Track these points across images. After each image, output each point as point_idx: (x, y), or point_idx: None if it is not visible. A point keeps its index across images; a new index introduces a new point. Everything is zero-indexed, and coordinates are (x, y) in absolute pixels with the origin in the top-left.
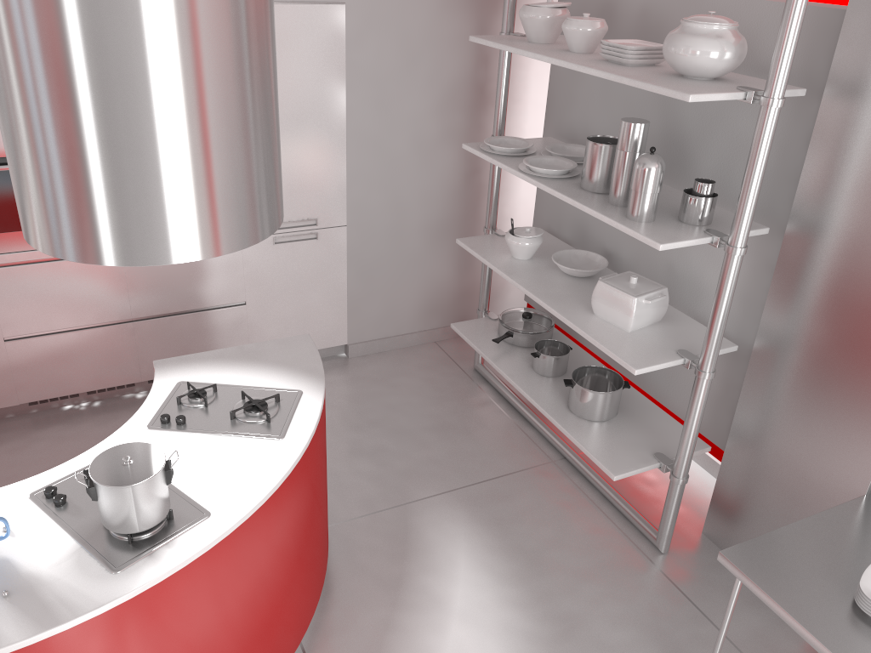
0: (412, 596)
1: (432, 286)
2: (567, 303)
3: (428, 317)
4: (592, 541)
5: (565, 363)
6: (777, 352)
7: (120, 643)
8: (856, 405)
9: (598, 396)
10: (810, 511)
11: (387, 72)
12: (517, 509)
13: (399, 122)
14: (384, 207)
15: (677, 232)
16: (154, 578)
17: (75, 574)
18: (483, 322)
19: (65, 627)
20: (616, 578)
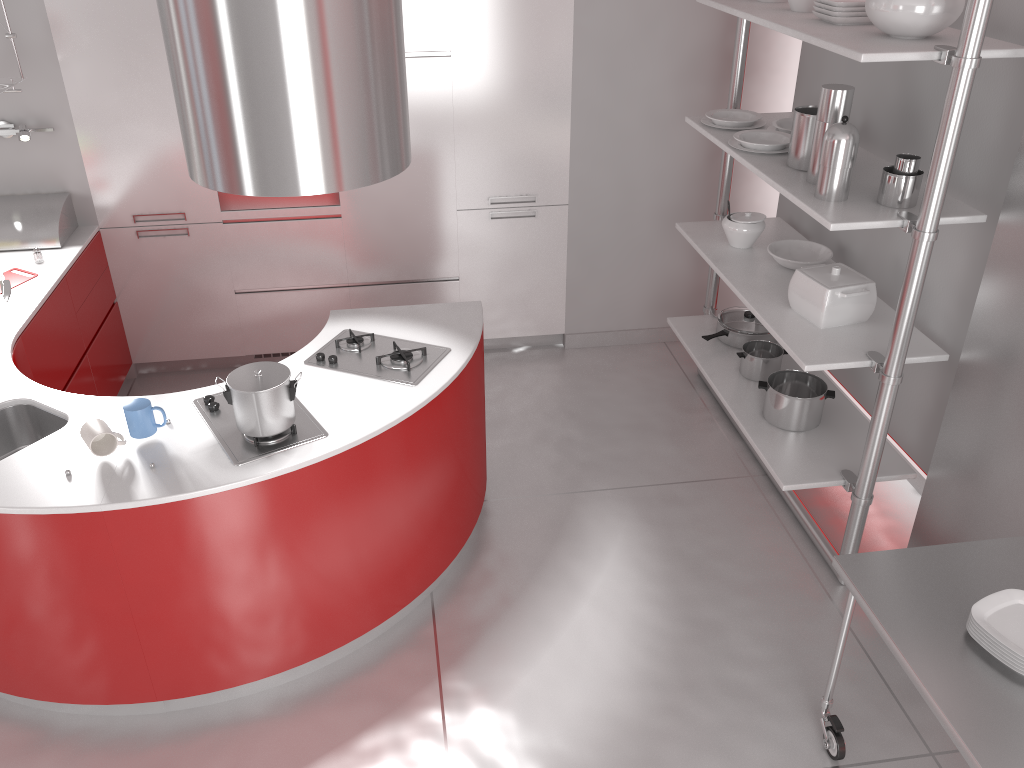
0: (550, 575)
1: (663, 280)
2: (765, 295)
3: (657, 314)
4: (763, 559)
5: (774, 367)
6: (981, 362)
7: (234, 524)
8: None
9: (790, 402)
10: None
11: (619, 38)
12: (691, 516)
13: (631, 93)
14: (610, 187)
15: (862, 213)
16: (264, 474)
17: (206, 461)
18: (704, 320)
19: (187, 496)
20: (775, 598)
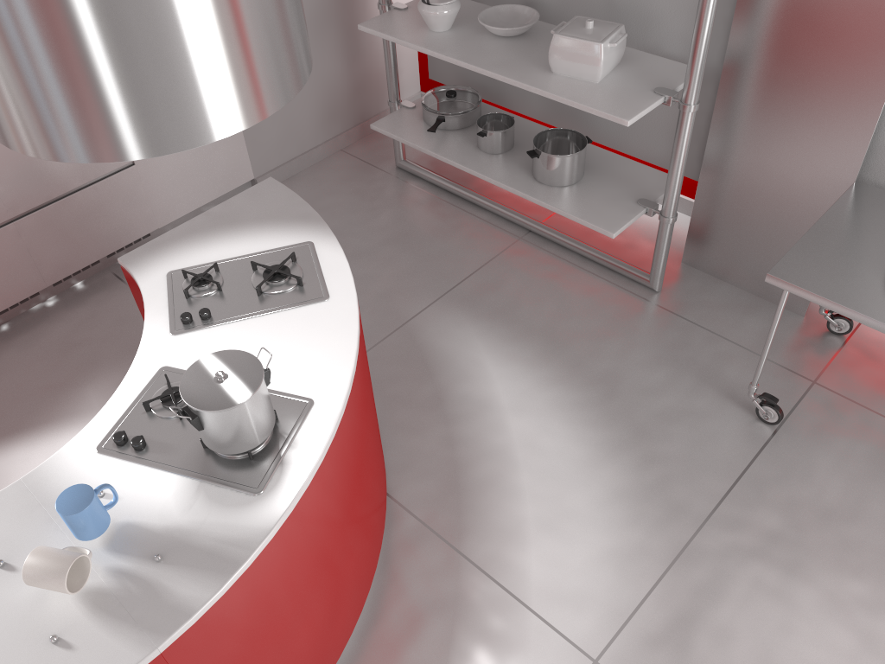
0: (458, 408)
1: (325, 89)
2: (520, 69)
3: (328, 125)
4: (592, 301)
5: (513, 135)
6: (750, 66)
7: (290, 556)
8: (842, 100)
9: (568, 160)
10: (796, 213)
11: None
12: (512, 295)
13: None
14: None
15: None
16: (304, 484)
17: (217, 510)
18: (403, 114)
19: (248, 564)
20: (629, 328)
